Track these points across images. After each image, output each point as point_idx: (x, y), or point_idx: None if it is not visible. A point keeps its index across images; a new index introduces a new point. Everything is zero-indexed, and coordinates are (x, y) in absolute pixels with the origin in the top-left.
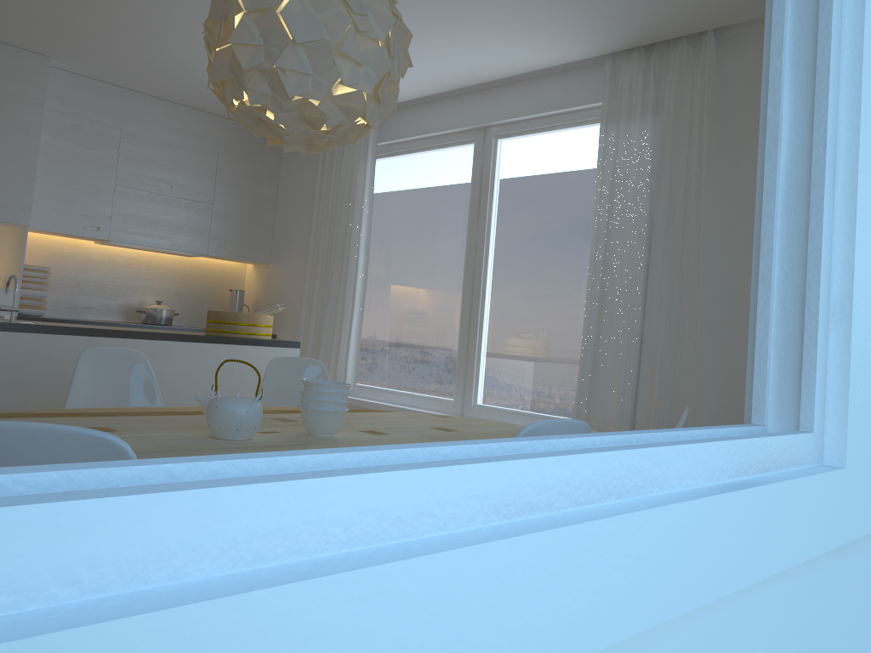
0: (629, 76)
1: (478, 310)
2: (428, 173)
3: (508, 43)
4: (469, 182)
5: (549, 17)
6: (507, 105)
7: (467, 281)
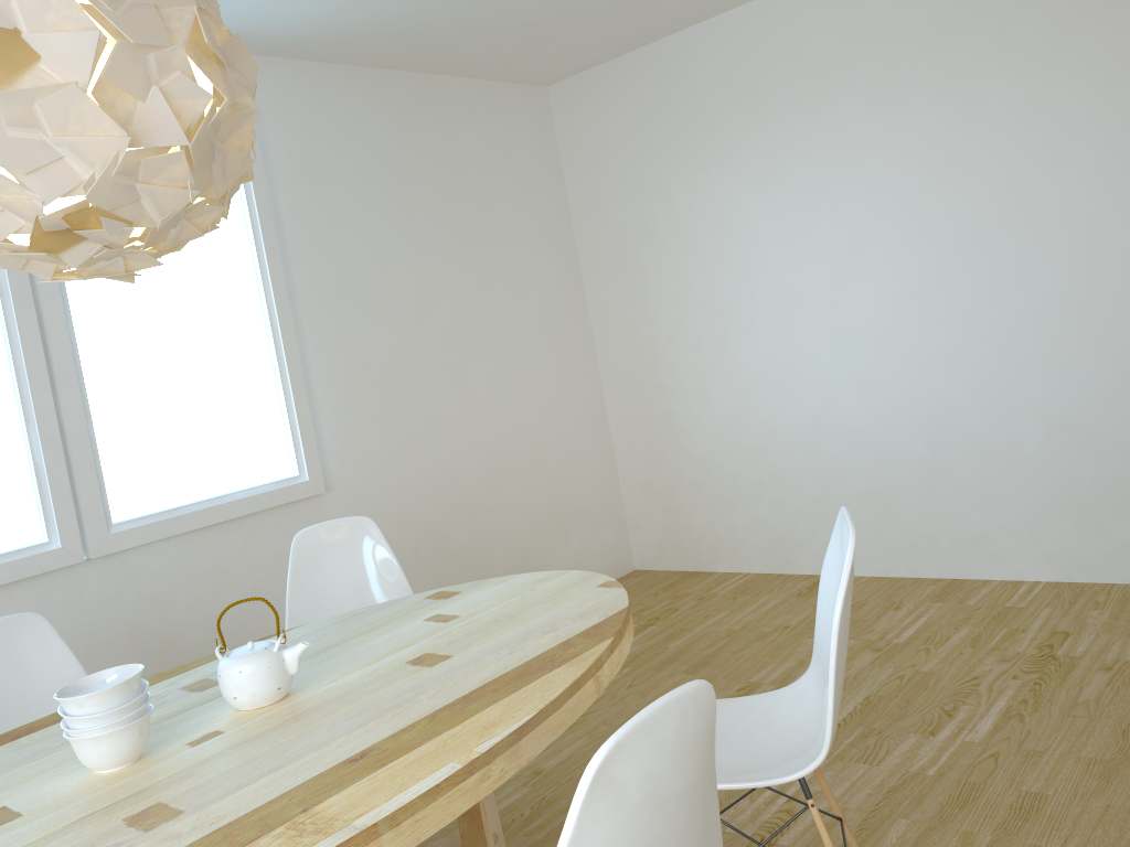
0: None
1: None
2: None
3: None
4: None
5: None
6: None
7: None
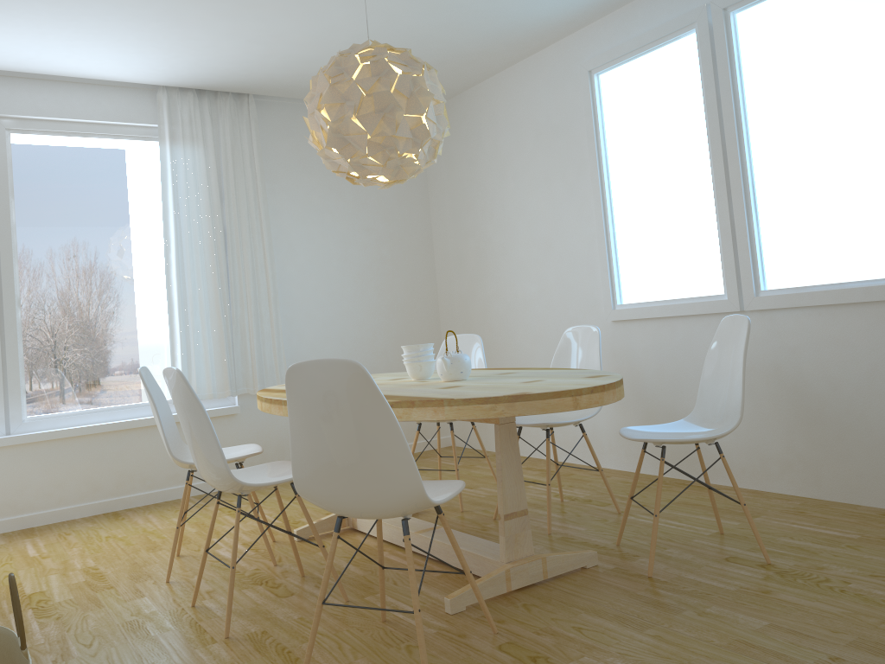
0: (187, 111)
1: (15, 318)
2: None
3: (117, 58)
4: None
5: (192, 57)
6: (33, 101)
7: None
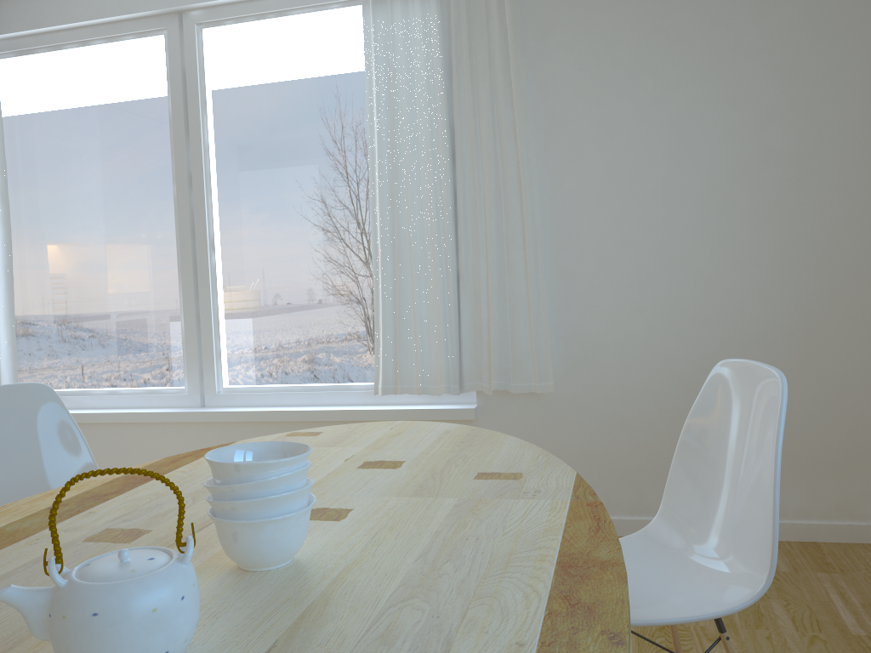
0: None
1: (207, 264)
2: (91, 80)
3: None
4: (163, 90)
5: None
6: None
7: (183, 227)
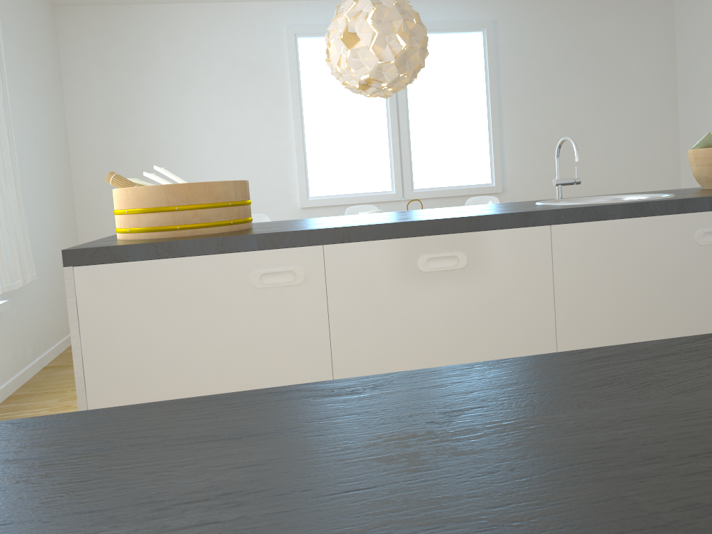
0: None
1: None
2: None
3: None
4: None
5: None
6: None
7: None
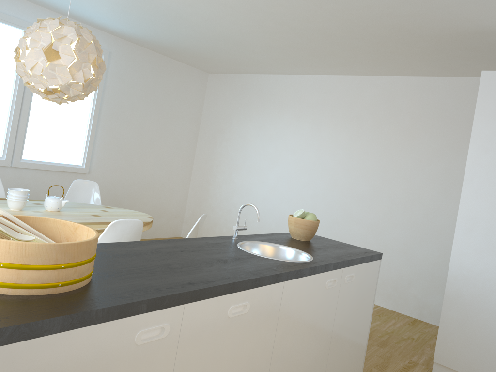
0: None
1: None
2: None
3: None
4: None
5: None
6: None
7: None
